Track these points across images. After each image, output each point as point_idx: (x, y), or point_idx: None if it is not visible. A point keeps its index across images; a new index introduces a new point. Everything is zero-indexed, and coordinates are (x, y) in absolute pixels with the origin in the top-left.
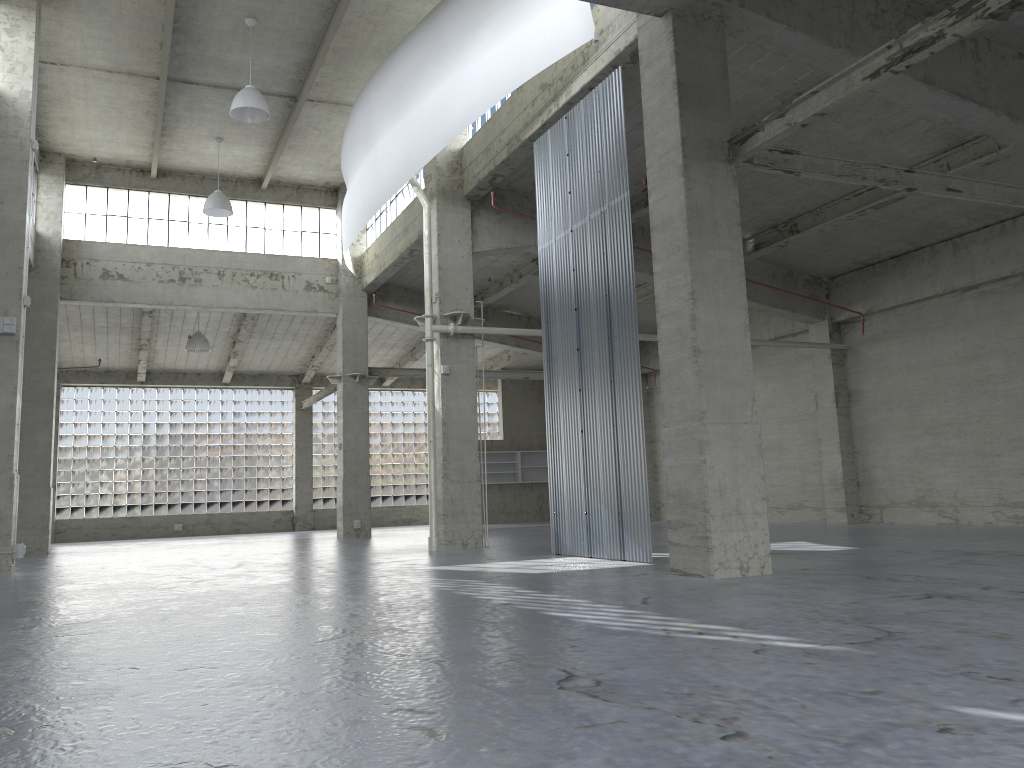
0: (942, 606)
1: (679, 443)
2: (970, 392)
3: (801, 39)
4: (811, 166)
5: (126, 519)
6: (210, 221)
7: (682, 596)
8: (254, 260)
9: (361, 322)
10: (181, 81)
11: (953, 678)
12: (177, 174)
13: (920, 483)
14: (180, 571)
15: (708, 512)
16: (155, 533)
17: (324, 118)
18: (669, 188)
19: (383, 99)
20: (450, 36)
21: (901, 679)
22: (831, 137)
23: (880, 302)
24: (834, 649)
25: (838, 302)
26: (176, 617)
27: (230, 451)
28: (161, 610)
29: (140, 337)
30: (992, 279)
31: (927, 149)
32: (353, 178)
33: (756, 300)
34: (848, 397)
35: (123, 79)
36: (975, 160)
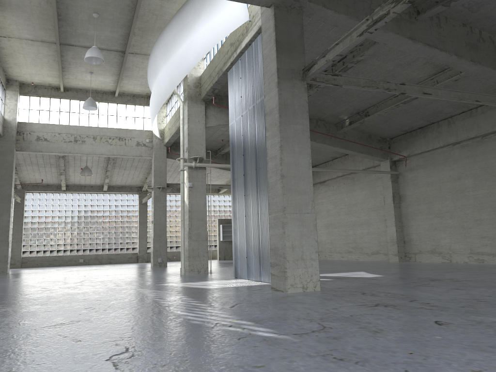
0: (375, 311)
1: (274, 223)
2: (456, 196)
3: (343, 18)
4: (348, 82)
5: (56, 256)
6: (90, 112)
7: (256, 303)
8: (111, 131)
9: (163, 161)
10: (67, 44)
11: (314, 358)
12: (74, 90)
13: (433, 242)
14: (48, 284)
15: (285, 258)
16: (70, 263)
17: (140, 62)
18: (272, 93)
19: (160, 52)
20: (188, 20)
21: (287, 358)
22: (377, 68)
23: (414, 150)
24: (281, 337)
25: (394, 150)
26: (0, 311)
27: (107, 224)
28: (1, 307)
29: (60, 169)
30: (466, 139)
31: (426, 73)
32: (152, 91)
33: (352, 150)
34: (399, 198)
35: (39, 44)
36: (449, 78)
